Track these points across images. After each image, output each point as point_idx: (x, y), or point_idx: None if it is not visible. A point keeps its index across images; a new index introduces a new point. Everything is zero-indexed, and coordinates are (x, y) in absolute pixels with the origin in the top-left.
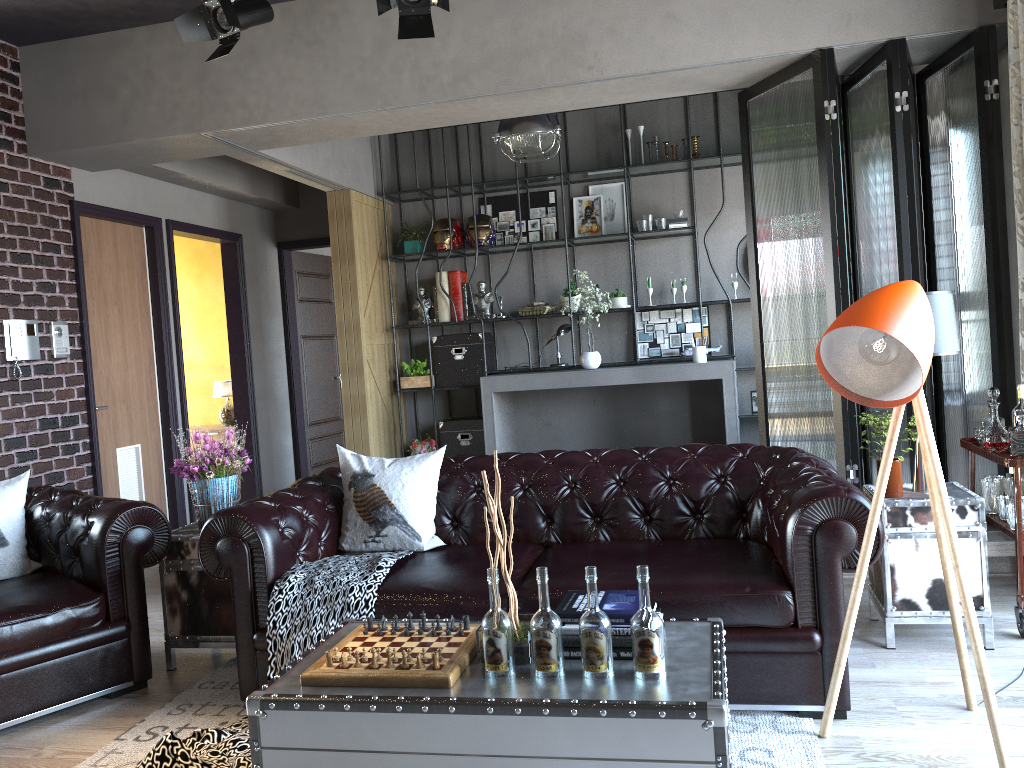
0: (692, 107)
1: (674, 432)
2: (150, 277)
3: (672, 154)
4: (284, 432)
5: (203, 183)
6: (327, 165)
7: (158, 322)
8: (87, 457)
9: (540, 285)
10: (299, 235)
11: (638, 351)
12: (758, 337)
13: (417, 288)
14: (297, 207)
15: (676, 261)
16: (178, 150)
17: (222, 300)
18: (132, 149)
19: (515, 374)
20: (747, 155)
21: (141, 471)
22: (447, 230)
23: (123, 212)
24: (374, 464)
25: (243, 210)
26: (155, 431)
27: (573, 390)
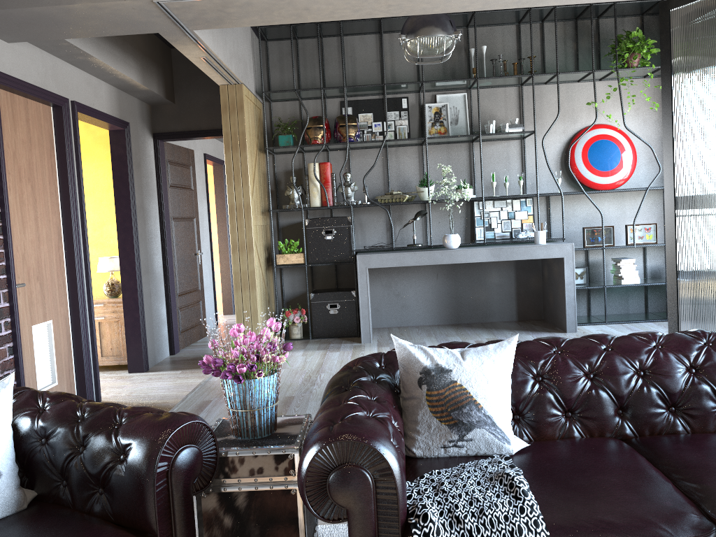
0: (523, 33)
1: (502, 301)
2: (57, 156)
3: (513, 70)
4: (160, 303)
5: (105, 69)
6: (231, 58)
7: (66, 200)
8: (8, 337)
9: (393, 177)
10: (174, 127)
11: (476, 234)
12: (672, 222)
13: (293, 176)
14: (173, 102)
15: (507, 160)
16: (115, 22)
17: (102, 183)
18: (67, 16)
19: (385, 253)
20: (669, 59)
21: (53, 347)
22: (320, 126)
23: (37, 88)
24: (445, 357)
25: (129, 101)
26: (64, 307)
27: (419, 266)
